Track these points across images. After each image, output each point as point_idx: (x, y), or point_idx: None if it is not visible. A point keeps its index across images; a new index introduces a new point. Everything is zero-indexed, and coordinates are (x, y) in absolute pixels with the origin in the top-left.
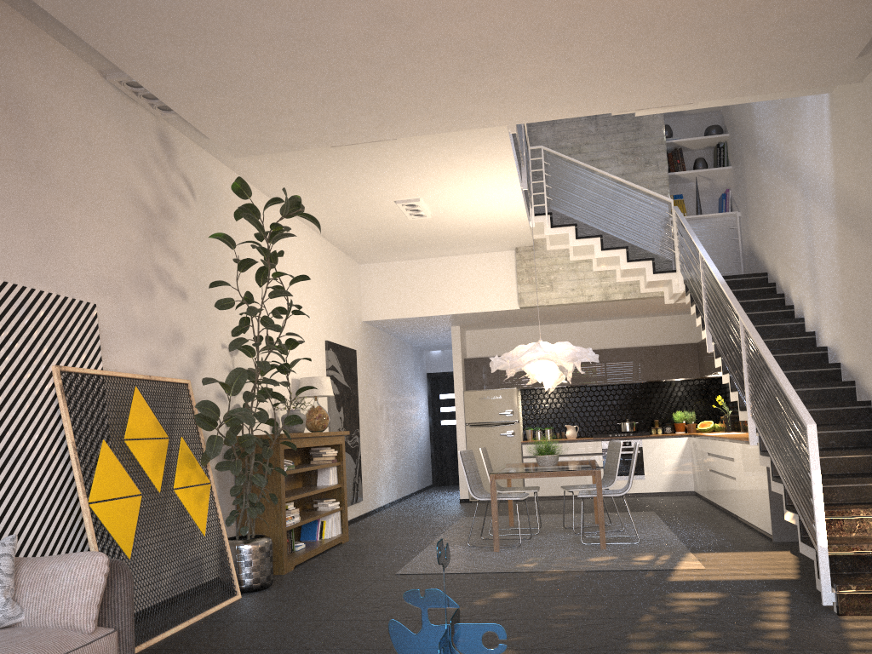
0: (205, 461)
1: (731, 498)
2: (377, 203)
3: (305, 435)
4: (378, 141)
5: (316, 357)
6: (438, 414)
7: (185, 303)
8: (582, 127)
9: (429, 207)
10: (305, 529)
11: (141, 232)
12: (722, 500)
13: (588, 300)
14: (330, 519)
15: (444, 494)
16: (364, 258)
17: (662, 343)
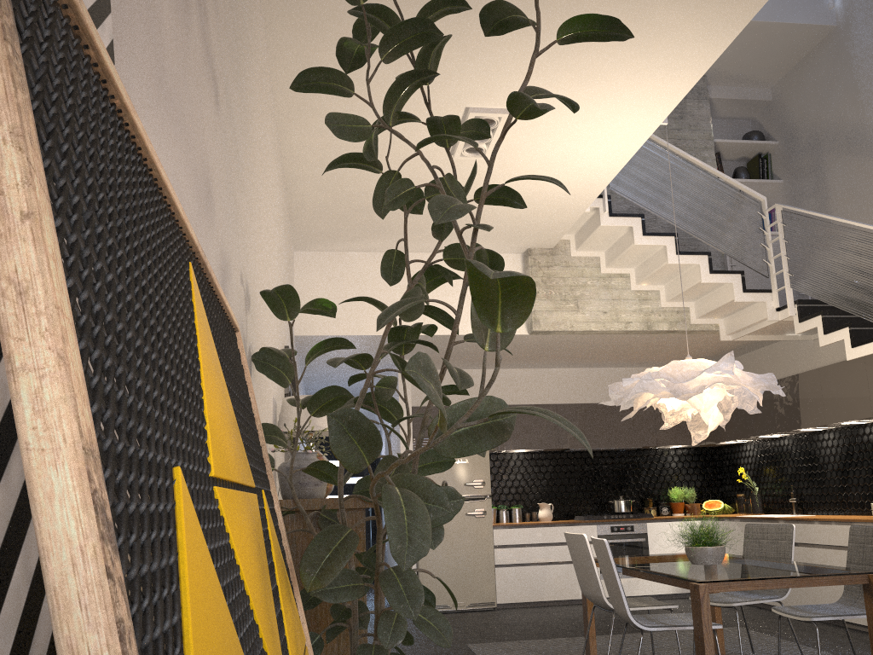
0: (320, 573)
1: None
2: (436, 107)
3: None
4: None
5: None
6: None
7: (216, 118)
8: None
9: None
10: None
11: None
12: None
13: (625, 328)
14: None
15: None
16: (310, 239)
17: None
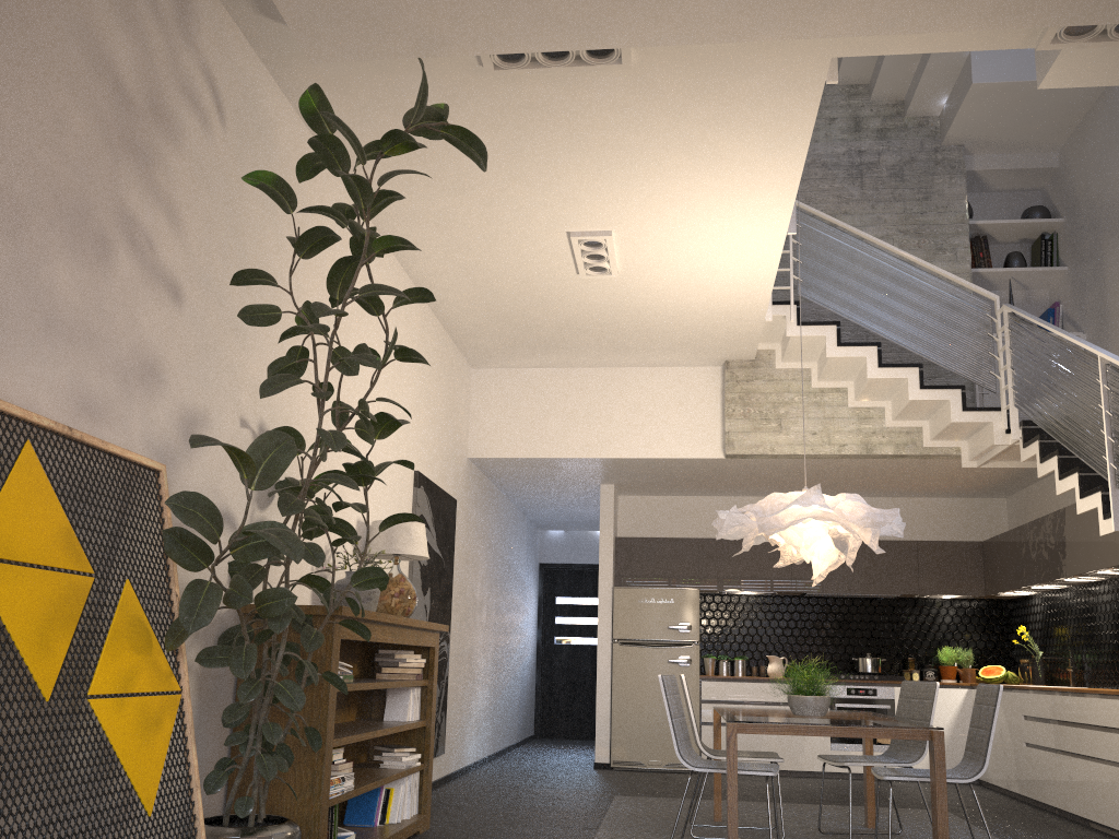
0: (175, 640)
1: (1101, 799)
2: (537, 233)
3: (381, 618)
4: (586, 66)
5: (399, 494)
6: (551, 626)
7: (176, 311)
8: (840, 188)
9: (621, 254)
10: (355, 802)
11: (99, 124)
12: (1070, 800)
13: (839, 451)
14: (403, 785)
15: (559, 752)
16: (481, 356)
17: (923, 539)
